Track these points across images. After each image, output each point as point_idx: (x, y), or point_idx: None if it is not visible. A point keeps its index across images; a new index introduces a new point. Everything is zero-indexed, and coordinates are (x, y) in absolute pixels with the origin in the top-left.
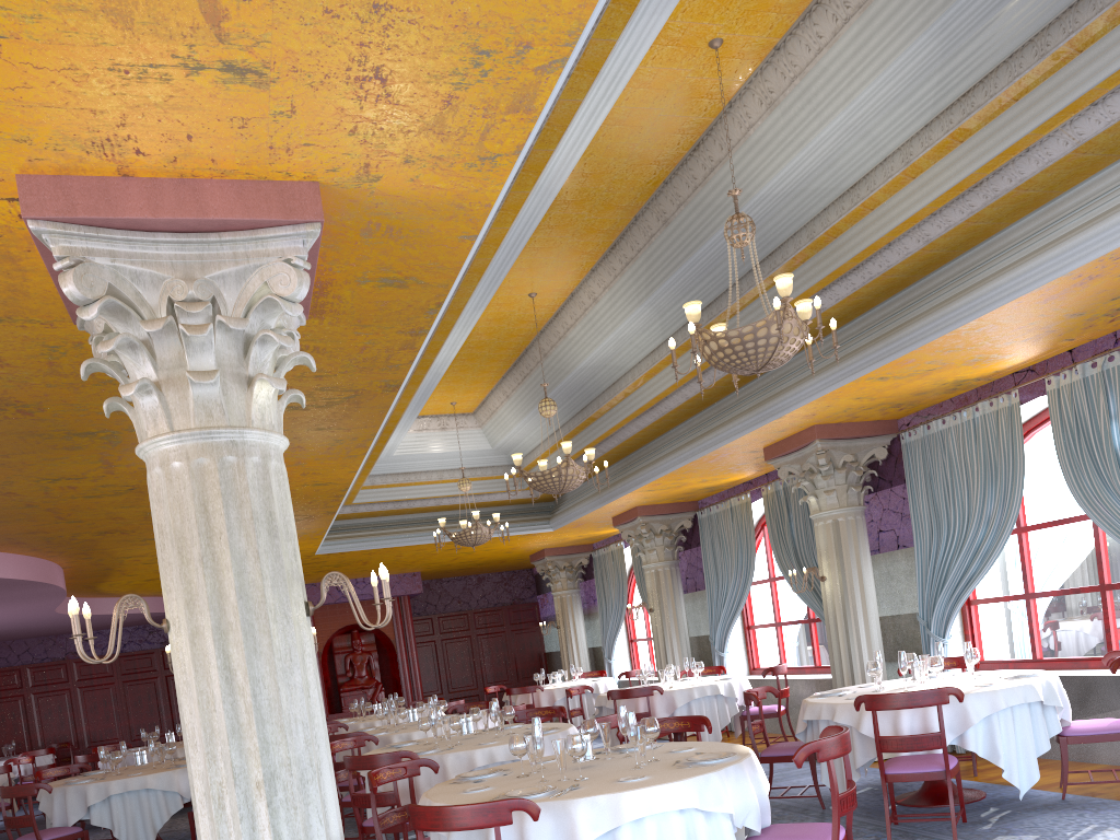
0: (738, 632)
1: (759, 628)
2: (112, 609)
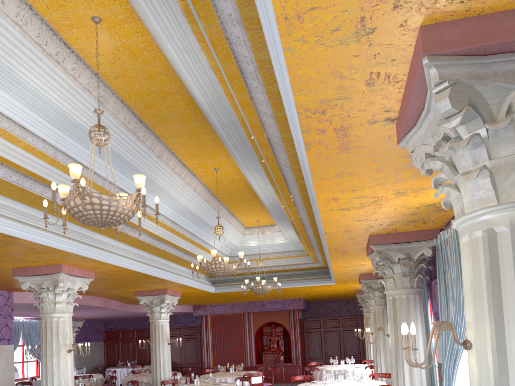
0: None
1: None
2: None
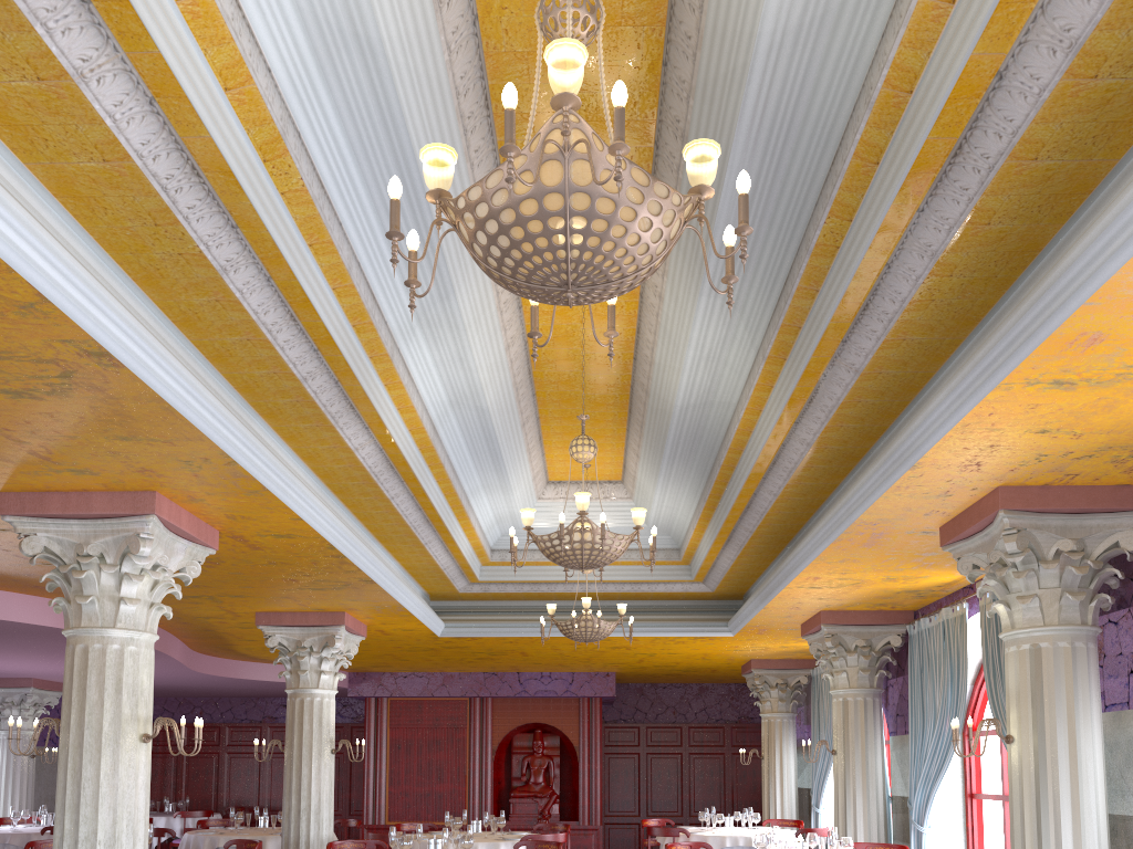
0: (956, 800)
1: (983, 799)
2: (273, 676)
